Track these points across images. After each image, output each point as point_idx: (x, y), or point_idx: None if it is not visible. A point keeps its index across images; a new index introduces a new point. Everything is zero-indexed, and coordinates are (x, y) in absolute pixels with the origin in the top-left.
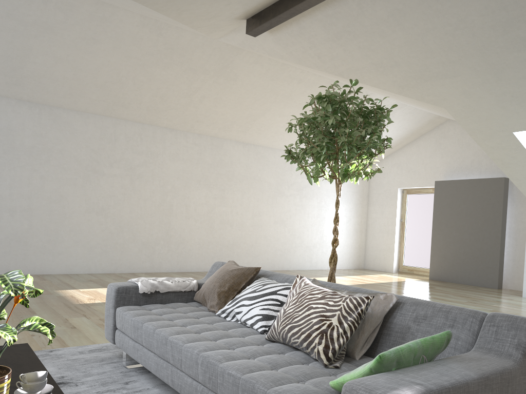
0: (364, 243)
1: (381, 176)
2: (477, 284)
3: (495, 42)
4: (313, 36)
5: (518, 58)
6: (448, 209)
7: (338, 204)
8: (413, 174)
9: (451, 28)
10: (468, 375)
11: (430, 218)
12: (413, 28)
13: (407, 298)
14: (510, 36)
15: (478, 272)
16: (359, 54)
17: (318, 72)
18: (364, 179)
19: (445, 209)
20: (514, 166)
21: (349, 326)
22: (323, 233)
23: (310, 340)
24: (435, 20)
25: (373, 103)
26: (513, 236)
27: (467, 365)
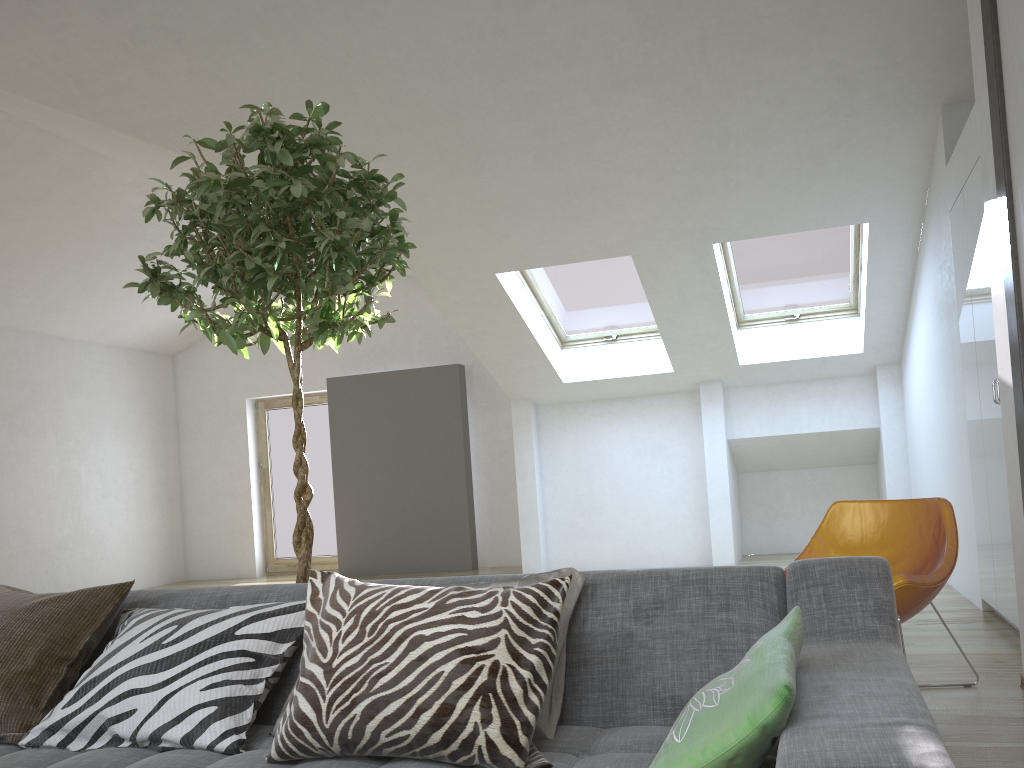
0: (180, 525)
1: (204, 376)
2: (435, 569)
3: (480, 96)
4: (66, 26)
5: (517, 132)
6: (360, 431)
7: (302, 401)
8: (276, 368)
9: (401, 56)
10: (903, 682)
11: (323, 455)
12: (321, 44)
13: (594, 573)
14: (507, 87)
15: (435, 544)
16: (188, 87)
17: (65, 123)
18: (350, 339)
19: (354, 431)
20: (492, 338)
21: (542, 659)
22: (82, 513)
23: (453, 721)
24: (370, 33)
25: (357, 166)
26: (484, 470)
27: (861, 667)
